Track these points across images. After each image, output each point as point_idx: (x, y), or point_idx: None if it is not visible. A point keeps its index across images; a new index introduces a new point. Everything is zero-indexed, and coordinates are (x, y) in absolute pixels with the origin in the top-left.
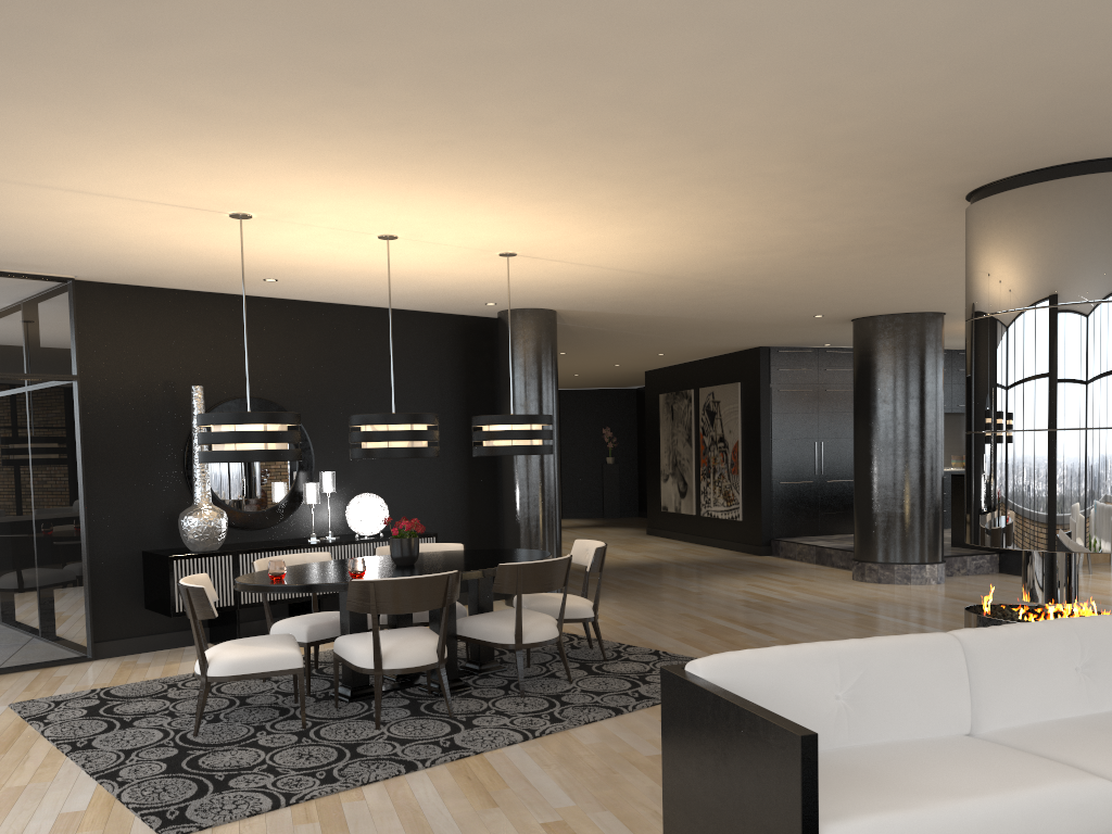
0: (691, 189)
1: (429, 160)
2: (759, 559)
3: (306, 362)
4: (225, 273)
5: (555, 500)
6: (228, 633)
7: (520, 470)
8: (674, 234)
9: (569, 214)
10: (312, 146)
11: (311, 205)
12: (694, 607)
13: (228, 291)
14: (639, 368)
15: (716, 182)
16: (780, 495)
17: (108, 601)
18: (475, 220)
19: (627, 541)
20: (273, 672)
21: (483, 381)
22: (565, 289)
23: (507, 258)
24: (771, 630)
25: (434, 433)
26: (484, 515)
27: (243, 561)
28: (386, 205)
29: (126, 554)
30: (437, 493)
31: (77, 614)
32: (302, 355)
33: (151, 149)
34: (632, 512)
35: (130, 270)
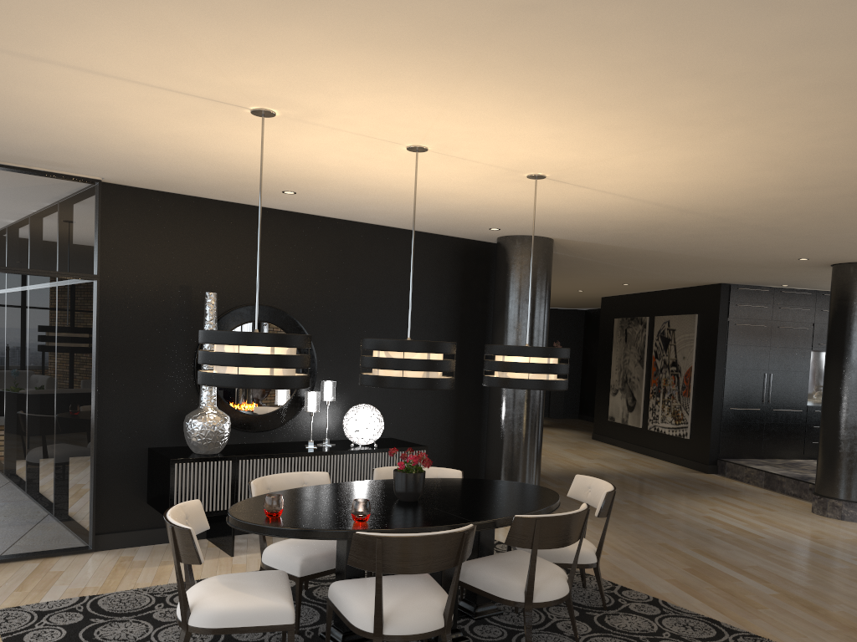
0: (799, 99)
1: (499, 37)
2: (707, 478)
3: (316, 274)
4: (245, 182)
5: (539, 419)
6: (223, 534)
7: (508, 389)
8: (732, 161)
9: (630, 129)
10: (357, 5)
11: (341, 102)
12: (669, 535)
13: (248, 202)
14: (597, 294)
15: (839, 91)
16: (729, 420)
17: (111, 494)
18: (519, 132)
19: (576, 445)
20: (260, 628)
21: (477, 302)
22: (574, 218)
23: (535, 181)
24: (764, 577)
25: (452, 364)
26: (469, 427)
27: (242, 467)
28: (426, 106)
29: (132, 450)
30: (427, 405)
31: (81, 506)
32: (313, 268)
33: (156, 3)
34: (573, 414)
35: (153, 175)
